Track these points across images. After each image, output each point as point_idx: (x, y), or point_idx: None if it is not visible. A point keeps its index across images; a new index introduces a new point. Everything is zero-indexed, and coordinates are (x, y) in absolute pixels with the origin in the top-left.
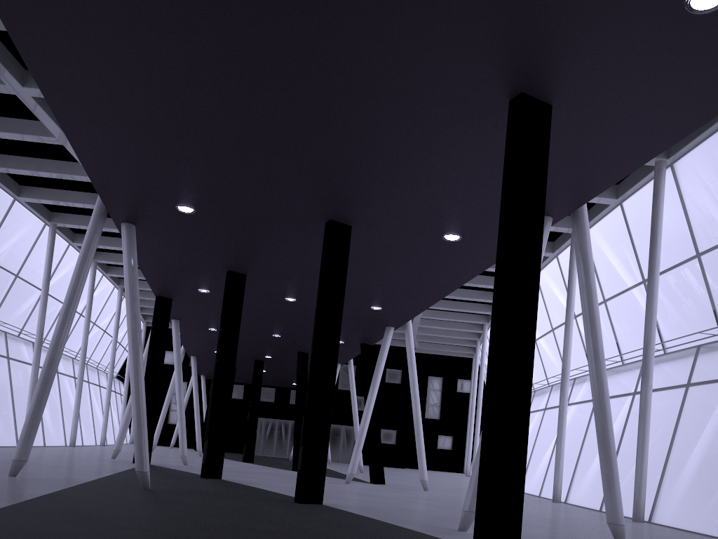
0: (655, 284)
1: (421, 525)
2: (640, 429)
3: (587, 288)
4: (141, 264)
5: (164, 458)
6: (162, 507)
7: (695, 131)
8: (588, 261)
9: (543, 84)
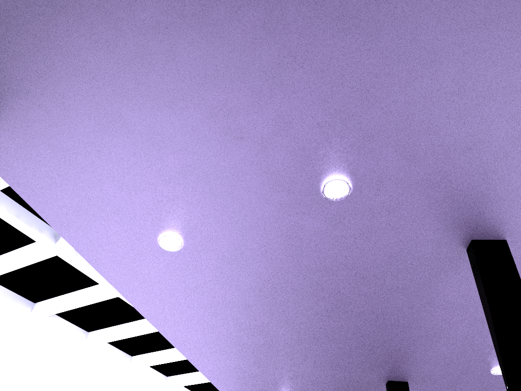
0: None
1: None
2: None
3: None
4: None
5: None
6: None
7: None
8: None
9: (485, 227)
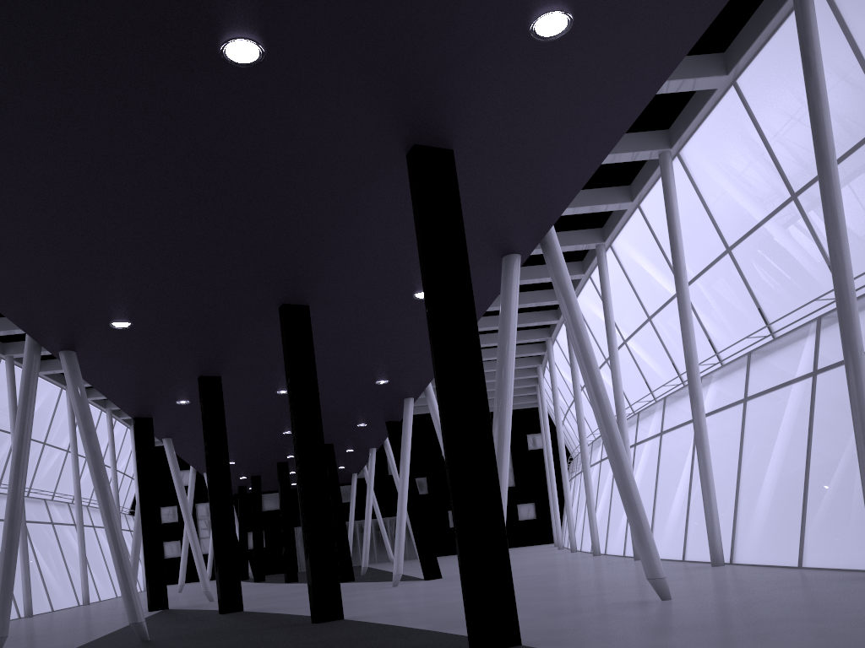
0: (684, 293)
1: (443, 622)
2: (700, 460)
3: (574, 324)
4: (100, 388)
5: (191, 598)
6: None
7: (691, 112)
8: (569, 294)
9: (432, 132)
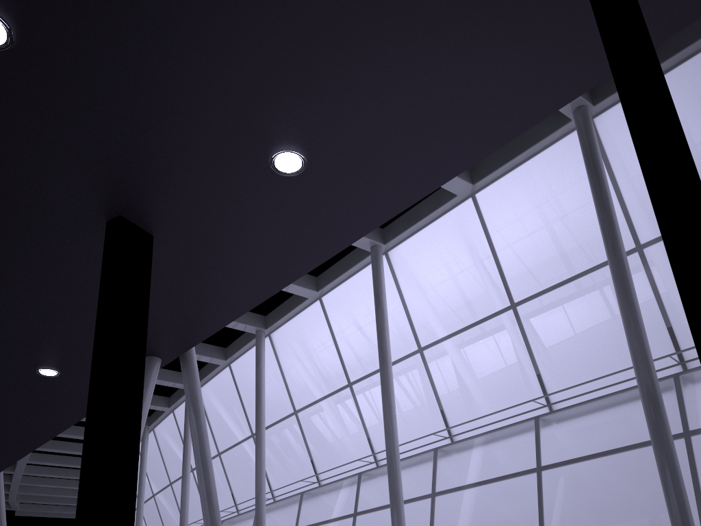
0: (262, 436)
1: None
2: None
3: (199, 430)
4: None
5: None
6: None
7: (286, 309)
8: (199, 404)
9: (143, 211)
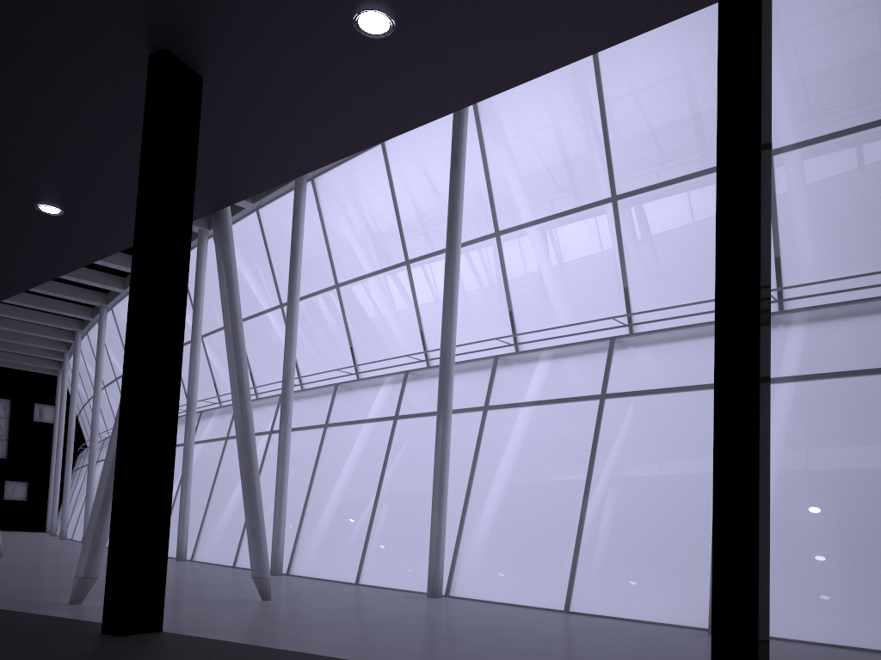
0: (295, 311)
1: (12, 602)
2: (279, 472)
3: (232, 306)
4: None
5: None
6: None
7: None
8: (233, 275)
9: (195, 49)
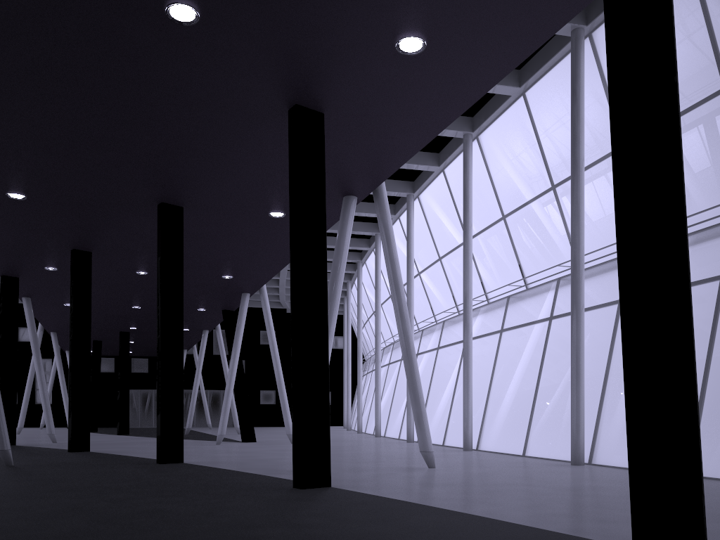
0: (469, 245)
1: (267, 470)
2: (464, 371)
3: (390, 256)
4: None
5: (32, 439)
6: (24, 478)
7: (491, 109)
8: (389, 233)
9: (311, 98)
